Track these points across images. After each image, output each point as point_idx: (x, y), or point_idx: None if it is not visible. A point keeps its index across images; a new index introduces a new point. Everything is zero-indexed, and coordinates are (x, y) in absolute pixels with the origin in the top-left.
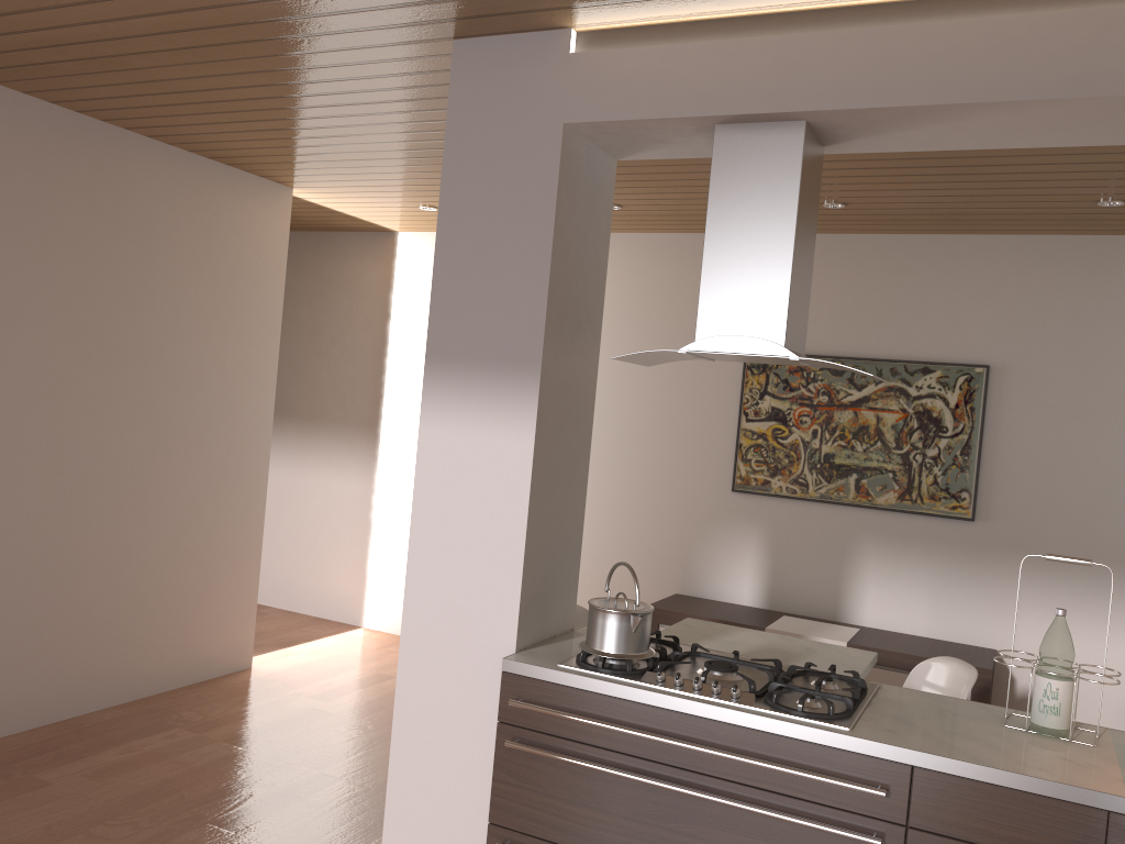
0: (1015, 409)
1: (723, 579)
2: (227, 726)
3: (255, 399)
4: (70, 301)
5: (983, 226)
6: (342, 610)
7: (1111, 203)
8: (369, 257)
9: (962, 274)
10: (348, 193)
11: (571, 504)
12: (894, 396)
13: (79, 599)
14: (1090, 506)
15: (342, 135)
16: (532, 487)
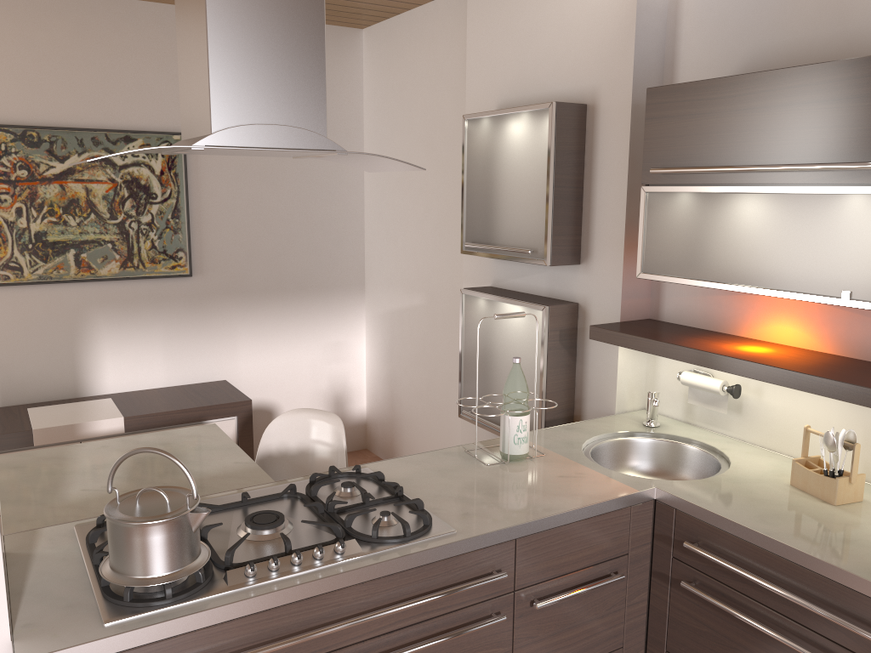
0: (212, 172)
1: None
2: None
3: None
4: None
5: None
6: None
7: None
8: None
9: (148, 42)
10: None
11: None
12: (101, 166)
13: None
14: (277, 248)
15: None
16: None
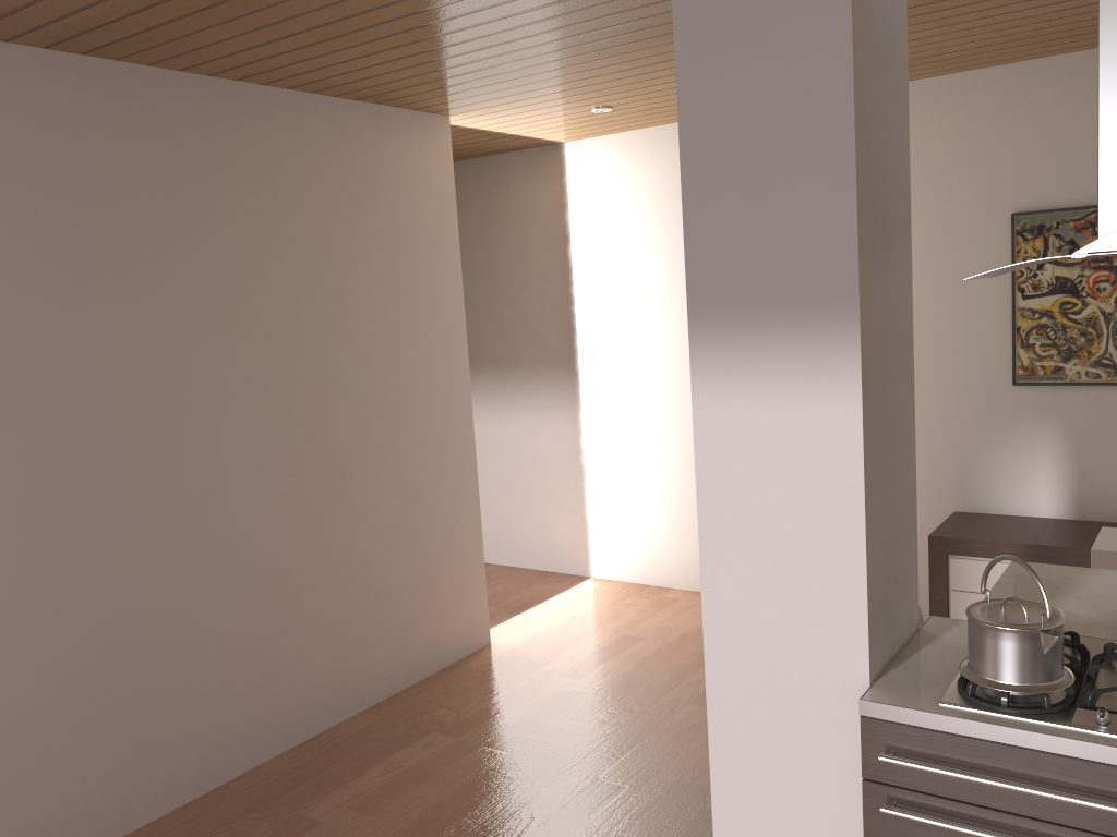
0: None
1: (1012, 489)
2: (484, 725)
3: (448, 360)
4: (242, 293)
5: None
6: (566, 561)
7: None
8: (536, 177)
9: None
10: (511, 110)
11: (903, 474)
12: None
13: (309, 609)
14: None
15: (507, 41)
16: (865, 469)
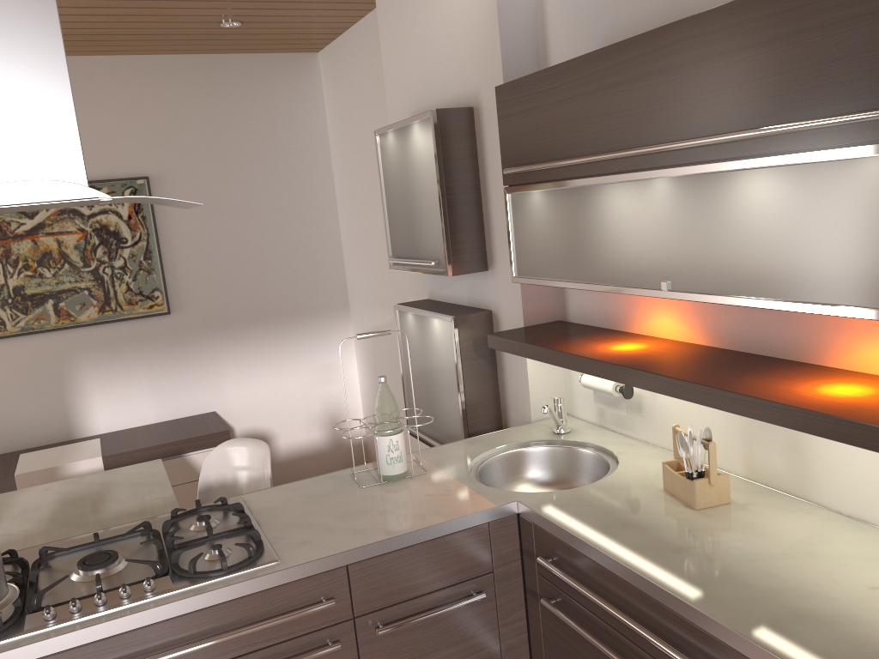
0: (179, 211)
1: None
2: None
3: None
4: None
5: (115, 47)
6: None
7: (230, 25)
8: None
9: (102, 94)
10: None
11: None
12: (69, 218)
13: None
14: (254, 278)
15: None
16: None
